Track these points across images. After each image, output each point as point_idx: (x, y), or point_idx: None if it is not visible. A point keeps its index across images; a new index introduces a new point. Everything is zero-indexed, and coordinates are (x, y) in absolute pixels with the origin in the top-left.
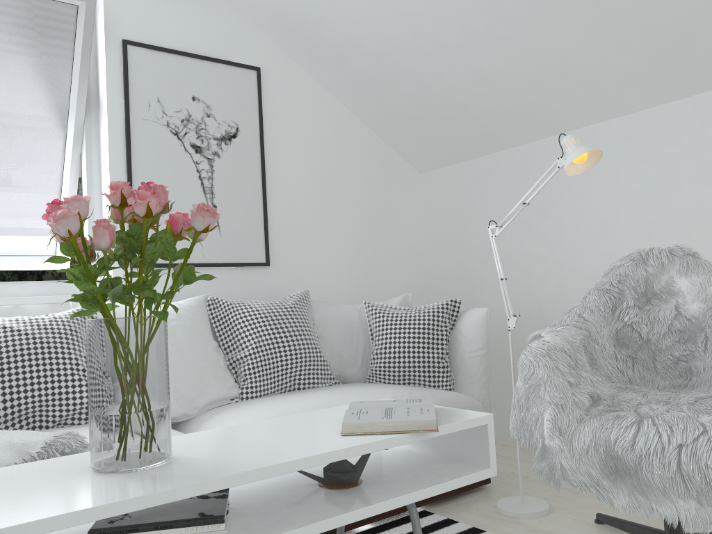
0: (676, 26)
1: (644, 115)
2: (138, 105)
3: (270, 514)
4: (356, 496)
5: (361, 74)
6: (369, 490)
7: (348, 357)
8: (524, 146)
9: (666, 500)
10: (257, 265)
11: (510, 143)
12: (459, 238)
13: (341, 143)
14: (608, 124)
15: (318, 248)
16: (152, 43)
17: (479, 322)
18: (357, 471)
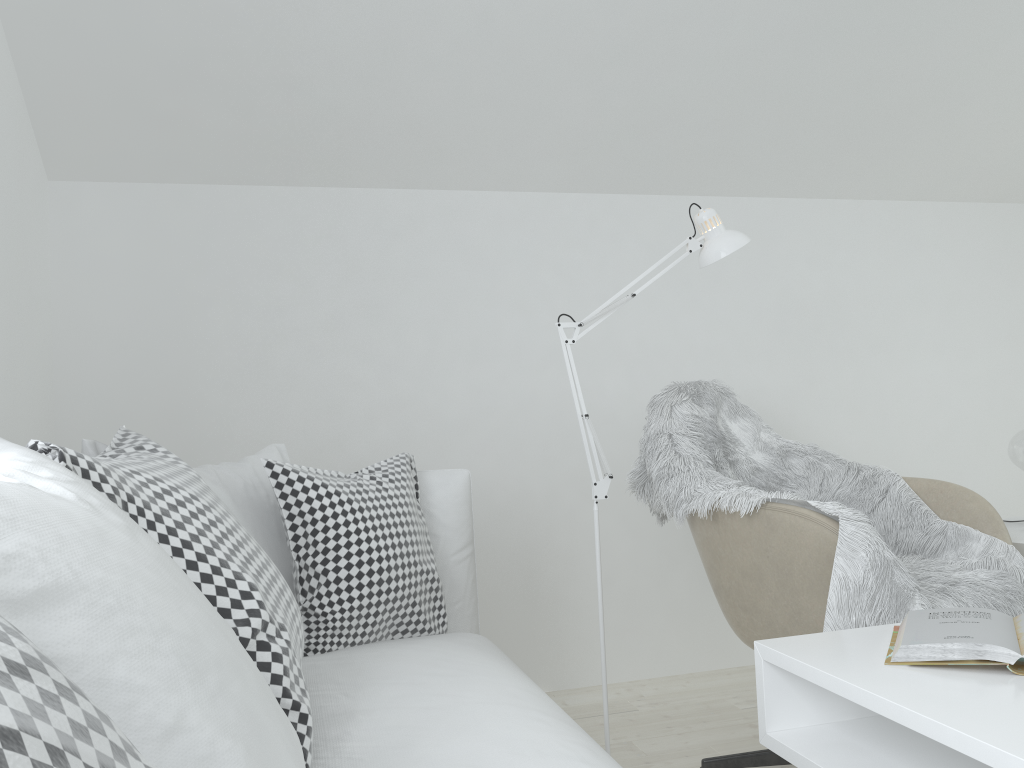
0: (667, 106)
1: (544, 200)
2: None
3: None
4: None
5: None
6: None
7: None
8: (339, 191)
9: None
10: None
11: (316, 178)
12: (164, 335)
13: None
14: (492, 197)
15: None
16: None
17: (463, 496)
18: None
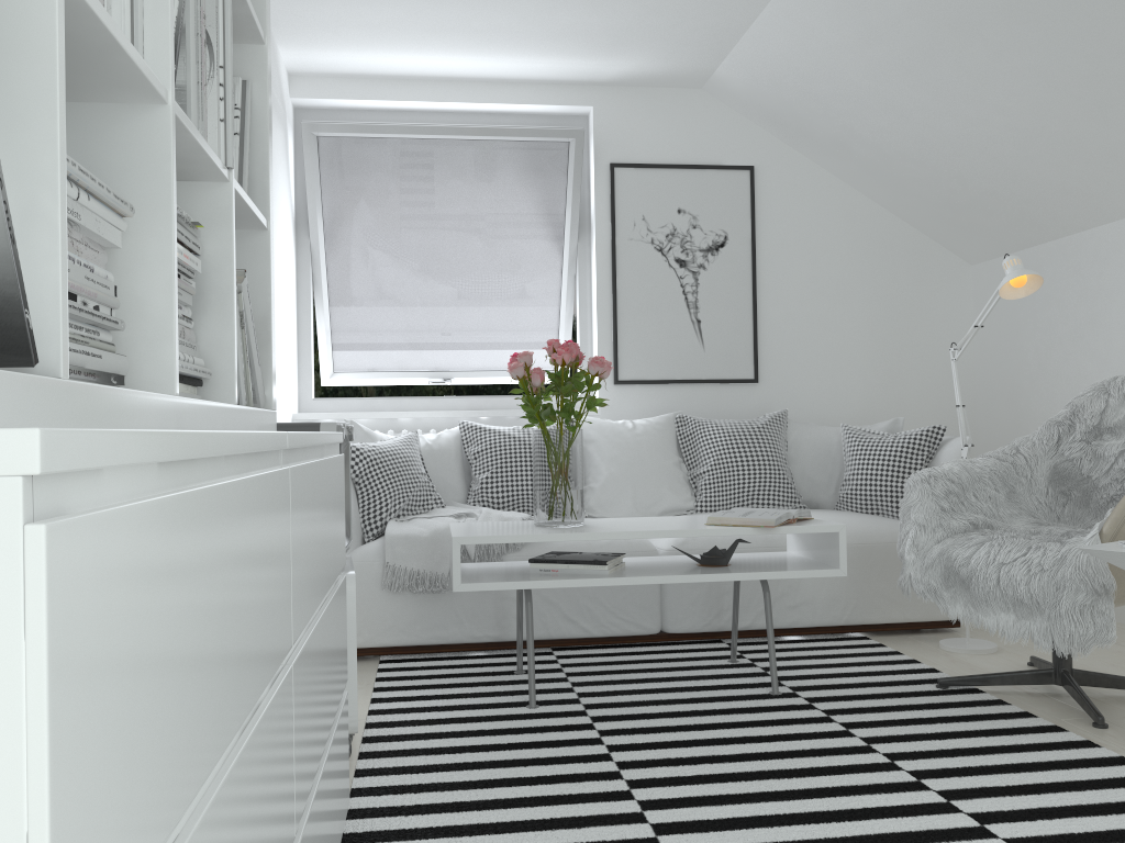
0: None
1: None
2: (623, 226)
3: (645, 570)
4: (712, 570)
5: (867, 162)
6: (726, 569)
7: (821, 483)
8: (1077, 235)
9: (990, 612)
10: (743, 381)
11: (1061, 231)
12: (1008, 348)
13: (854, 238)
14: None
15: (818, 362)
16: (638, 161)
17: (958, 452)
18: (723, 556)
